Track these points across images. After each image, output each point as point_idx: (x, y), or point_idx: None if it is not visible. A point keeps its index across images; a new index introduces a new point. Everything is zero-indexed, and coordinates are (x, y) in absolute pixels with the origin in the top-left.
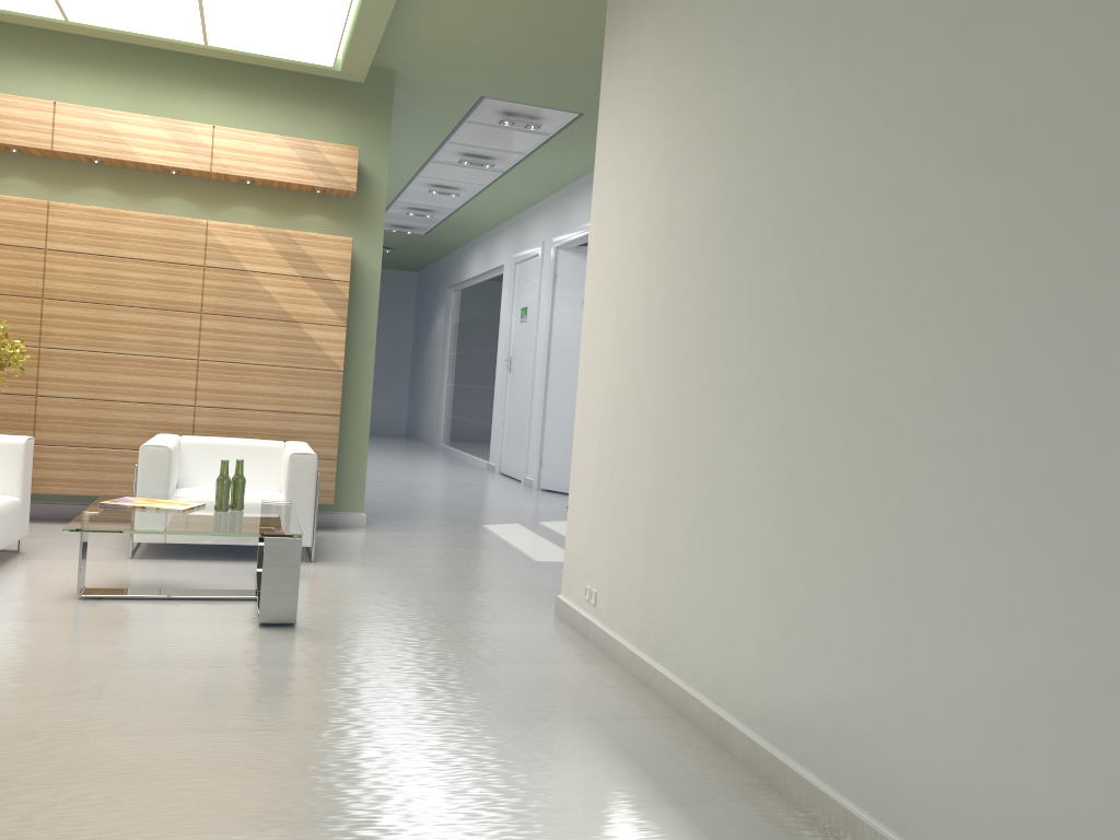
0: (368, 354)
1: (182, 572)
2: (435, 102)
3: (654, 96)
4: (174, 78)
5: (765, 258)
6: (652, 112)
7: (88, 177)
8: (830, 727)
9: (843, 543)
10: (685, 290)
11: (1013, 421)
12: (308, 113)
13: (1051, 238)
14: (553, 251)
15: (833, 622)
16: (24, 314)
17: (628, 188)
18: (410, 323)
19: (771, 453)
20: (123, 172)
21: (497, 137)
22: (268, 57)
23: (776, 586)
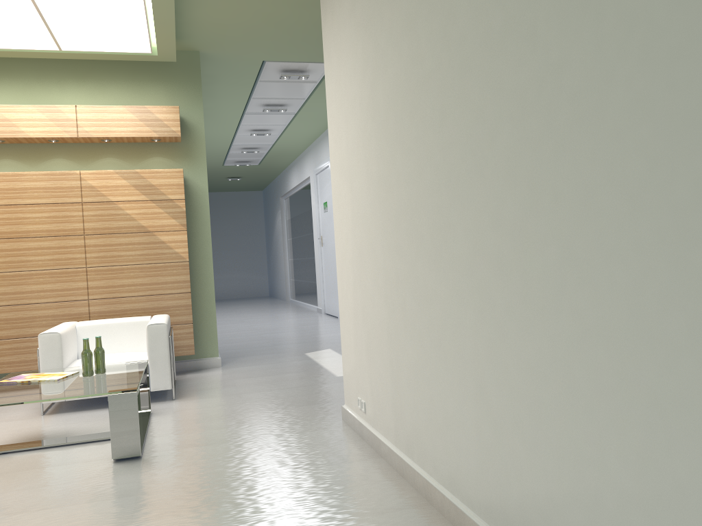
0: (207, 247)
1: (74, 421)
2: (234, 70)
3: (353, 22)
4: (47, 77)
5: (439, 122)
6: (353, 34)
7: None
8: (542, 522)
9: (530, 355)
10: (389, 162)
11: (669, 223)
12: (143, 88)
13: (682, 31)
14: None
15: (532, 427)
16: None
17: (346, 96)
18: (262, 223)
19: (464, 282)
20: (20, 146)
21: (283, 89)
22: (106, 53)
23: (483, 395)
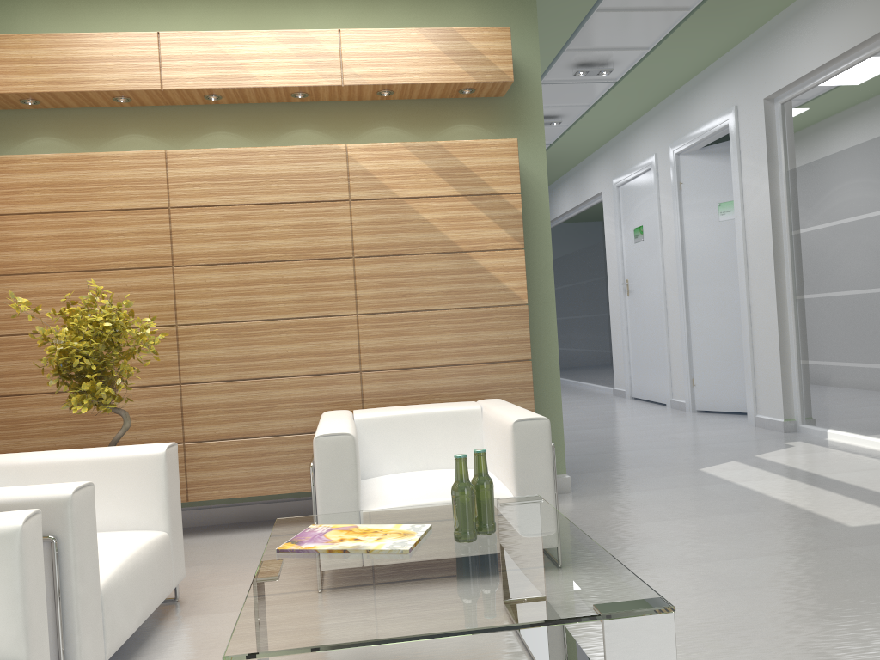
0: (545, 282)
1: None
2: None
3: None
4: None
5: None
6: None
7: (206, 122)
8: None
9: None
10: None
11: None
12: (440, 5)
13: None
14: (674, 158)
15: None
16: (155, 288)
17: None
18: None
19: None
20: (243, 109)
21: (624, 28)
22: None
23: None
